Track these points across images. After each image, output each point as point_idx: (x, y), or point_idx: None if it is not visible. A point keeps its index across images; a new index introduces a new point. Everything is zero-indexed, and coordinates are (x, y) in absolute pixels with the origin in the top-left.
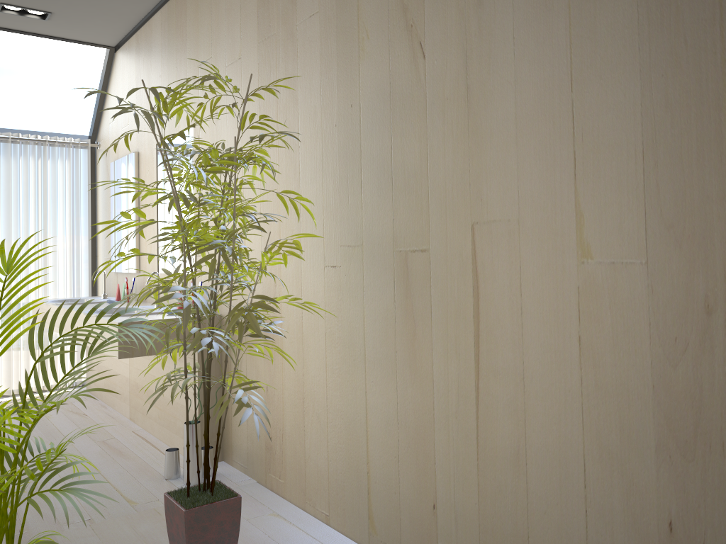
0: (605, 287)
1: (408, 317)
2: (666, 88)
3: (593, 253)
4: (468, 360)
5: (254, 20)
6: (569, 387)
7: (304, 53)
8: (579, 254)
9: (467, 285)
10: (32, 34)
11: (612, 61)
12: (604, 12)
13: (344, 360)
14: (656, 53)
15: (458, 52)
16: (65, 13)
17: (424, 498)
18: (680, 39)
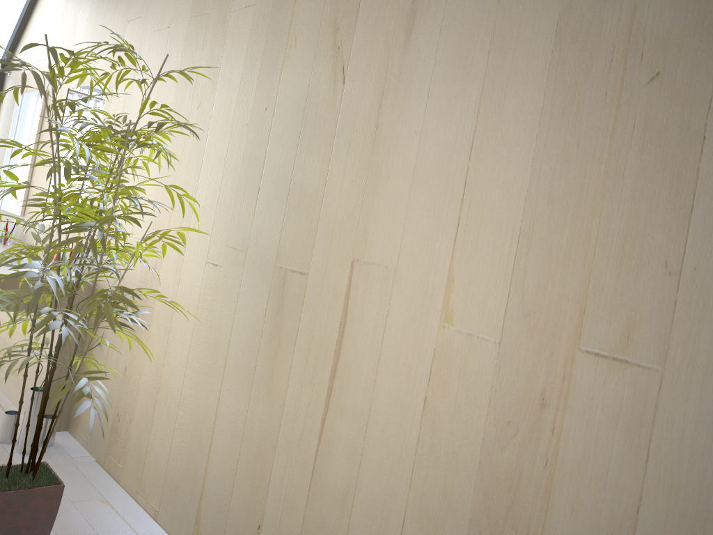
0: (458, 356)
1: (274, 335)
2: (552, 181)
3: (454, 320)
4: (321, 393)
5: None
6: (406, 443)
7: (232, 42)
8: (442, 318)
9: (335, 319)
10: None
11: (511, 141)
12: (514, 91)
13: (205, 360)
14: (550, 146)
15: (376, 87)
16: None
17: (251, 516)
18: (574, 139)
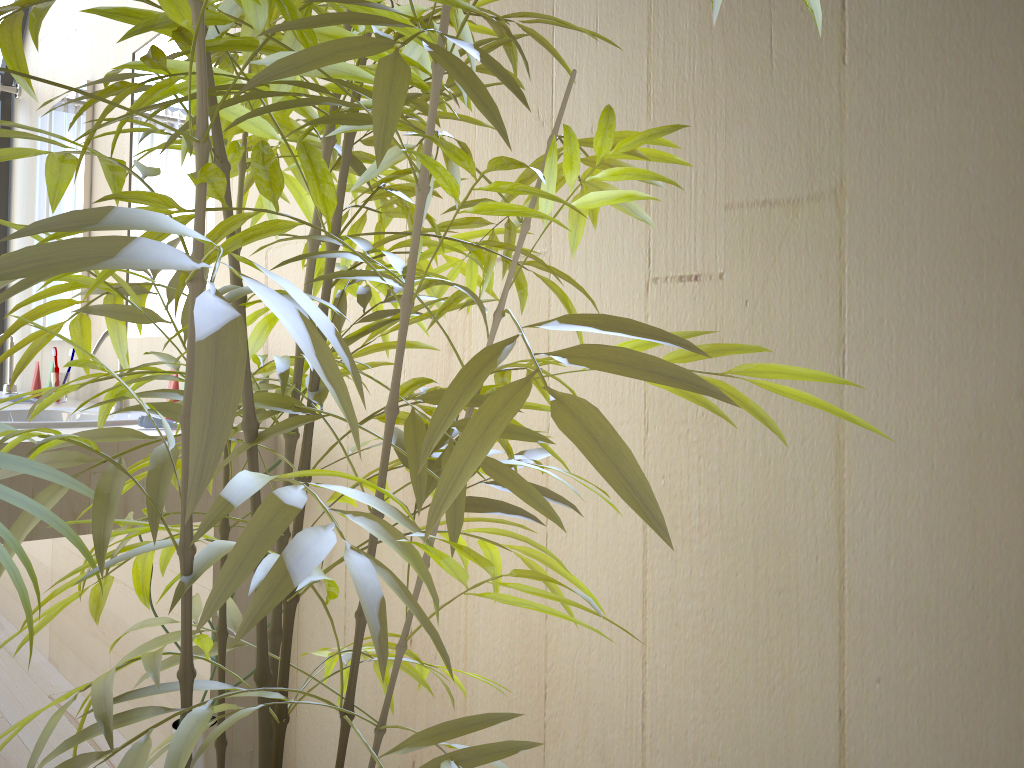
0: None
1: None
2: None
3: None
4: None
5: None
6: None
7: None
8: None
9: None
10: None
11: None
12: None
13: (729, 586)
14: None
15: None
16: None
17: None
18: None
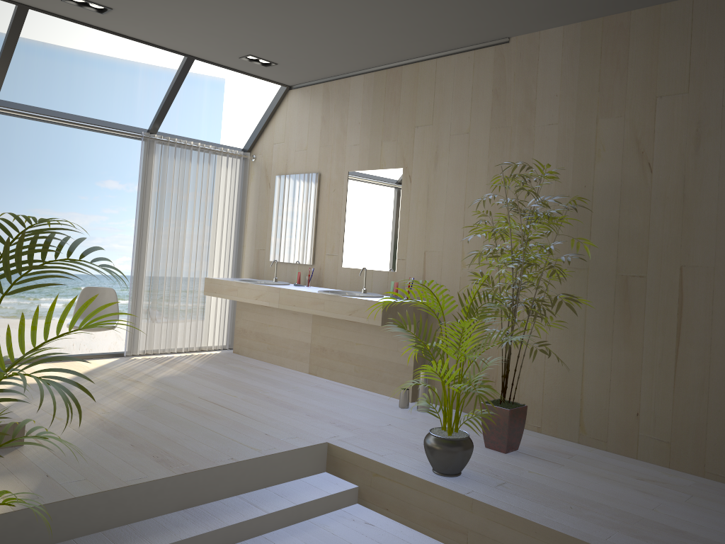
0: None
1: (624, 312)
2: None
3: None
4: (671, 336)
5: (487, 112)
6: None
7: (541, 145)
8: None
9: (674, 297)
10: (242, 72)
11: None
12: None
13: (564, 334)
14: None
15: (678, 175)
16: (287, 65)
17: (629, 410)
18: None
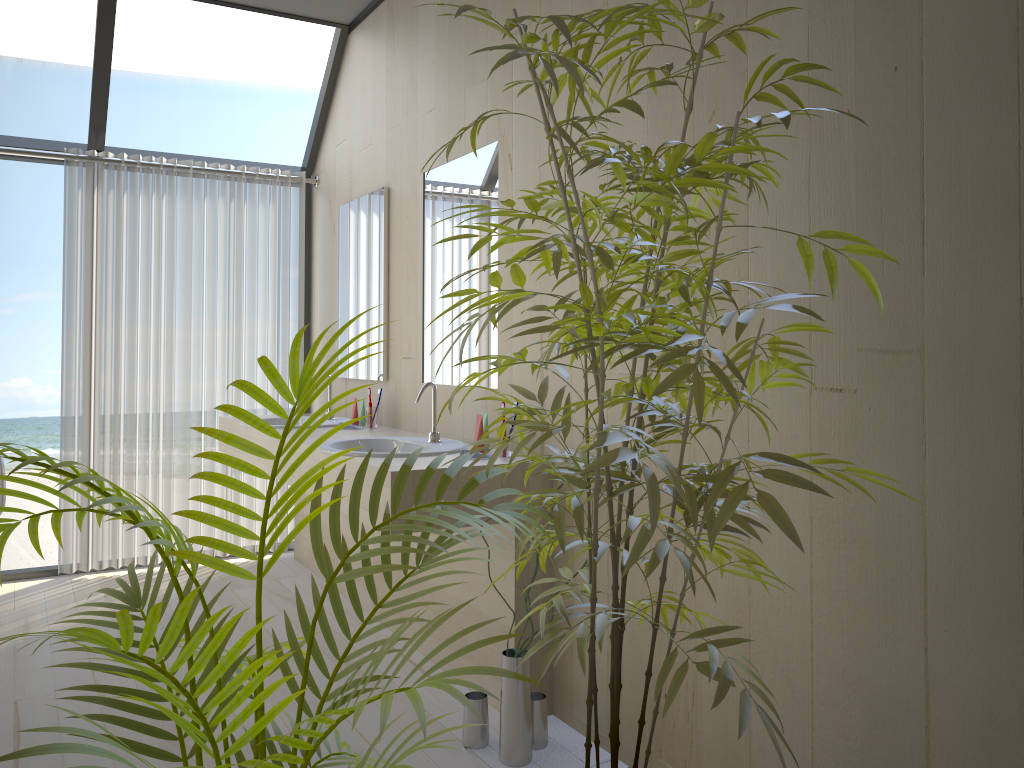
0: None
1: None
2: None
3: None
4: None
5: None
6: None
7: None
8: None
9: None
10: (230, 4)
11: None
12: None
13: (862, 576)
14: None
15: None
16: None
17: None
18: None
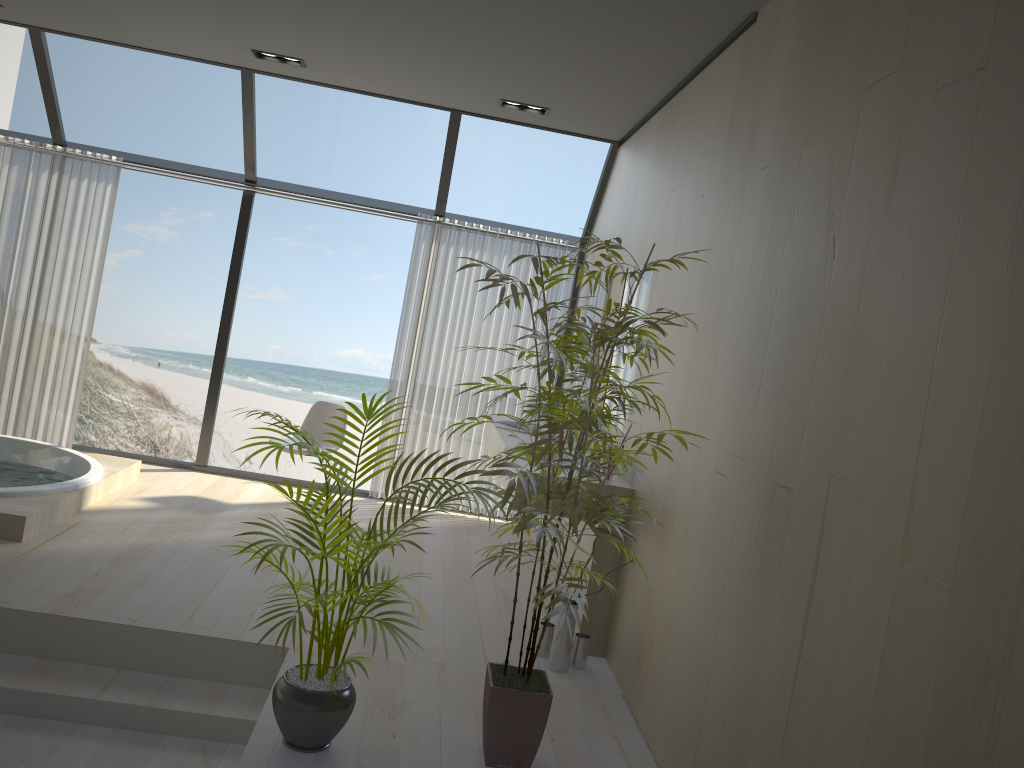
0: (913, 605)
1: (763, 562)
2: (1008, 383)
3: (912, 558)
4: (796, 637)
5: (720, 155)
6: (863, 709)
7: (748, 211)
8: (902, 554)
9: (812, 548)
10: (533, 126)
11: (973, 330)
12: (980, 266)
13: (708, 588)
14: (1010, 336)
15: (860, 262)
16: (562, 109)
17: None
18: None
